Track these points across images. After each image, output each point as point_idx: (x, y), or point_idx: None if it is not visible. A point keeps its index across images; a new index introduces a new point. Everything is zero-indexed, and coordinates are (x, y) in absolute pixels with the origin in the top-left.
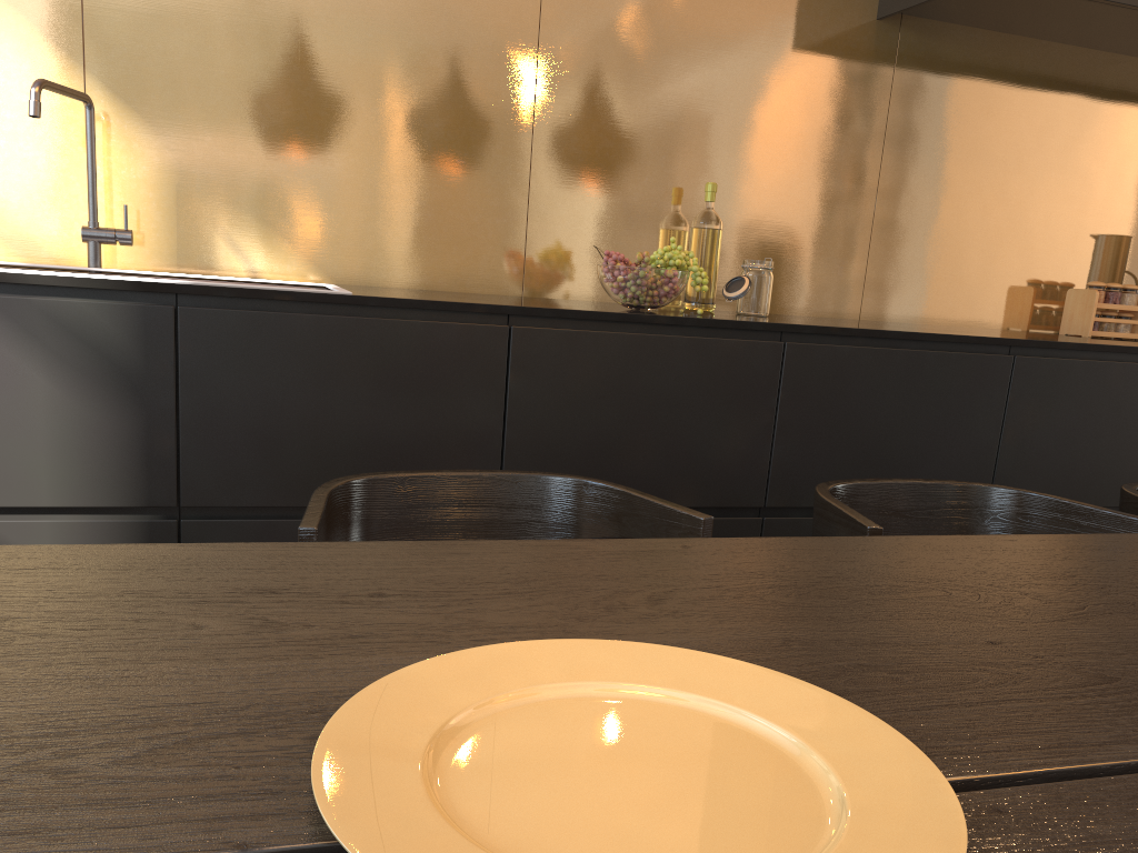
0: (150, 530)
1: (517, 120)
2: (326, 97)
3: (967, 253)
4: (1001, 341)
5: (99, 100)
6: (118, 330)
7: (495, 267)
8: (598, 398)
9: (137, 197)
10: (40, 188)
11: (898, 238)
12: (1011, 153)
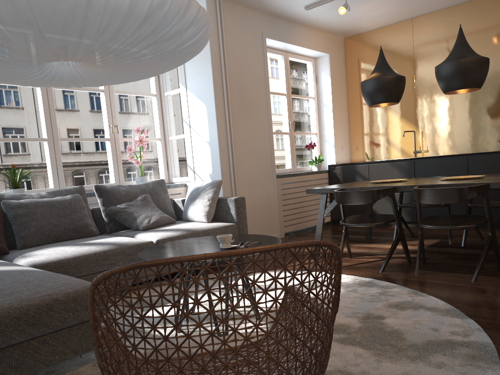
0: (411, 194)
1: (498, 114)
2: (456, 120)
3: None
4: None
5: (418, 130)
6: (406, 165)
7: (495, 145)
8: (486, 168)
9: (424, 144)
10: (409, 146)
11: None
12: None
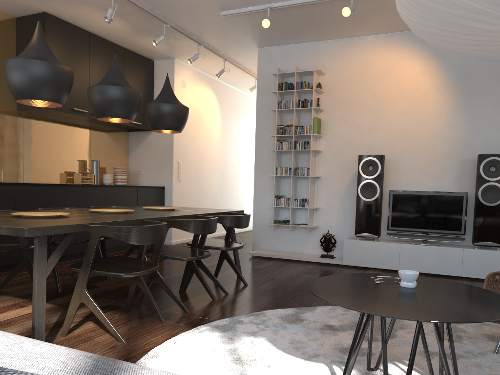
0: None
1: None
2: None
3: (48, 165)
4: (61, 184)
5: None
6: None
7: None
8: None
9: None
10: None
11: (30, 162)
12: (55, 141)
